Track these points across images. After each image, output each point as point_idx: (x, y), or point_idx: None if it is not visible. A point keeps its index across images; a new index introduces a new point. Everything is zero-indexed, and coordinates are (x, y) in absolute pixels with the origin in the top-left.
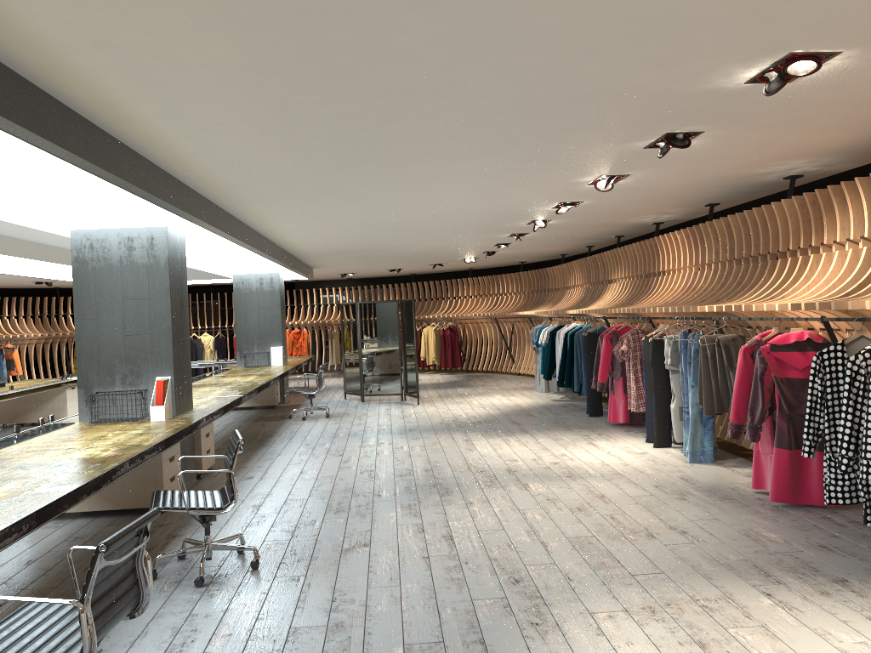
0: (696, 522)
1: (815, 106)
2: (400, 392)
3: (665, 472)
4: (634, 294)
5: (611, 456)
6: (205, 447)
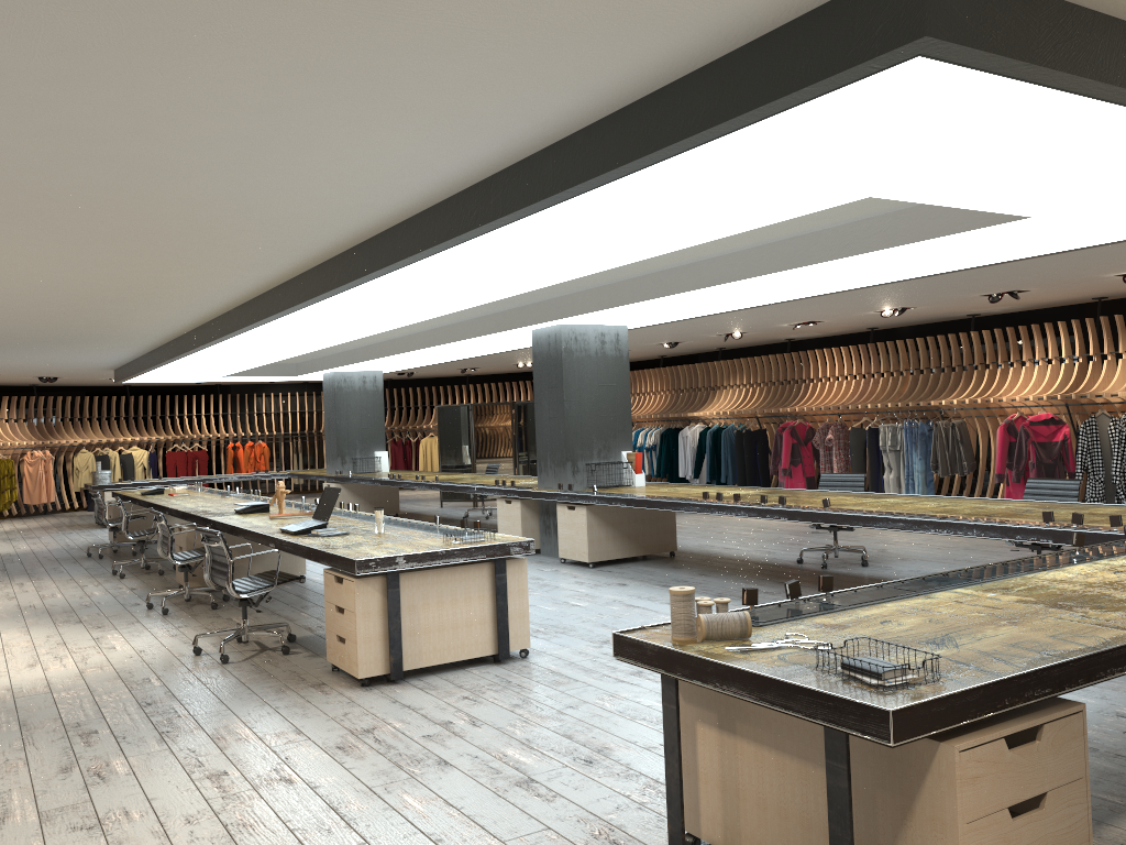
0: None
1: (1101, 285)
2: None
3: None
4: (770, 398)
5: None
6: None
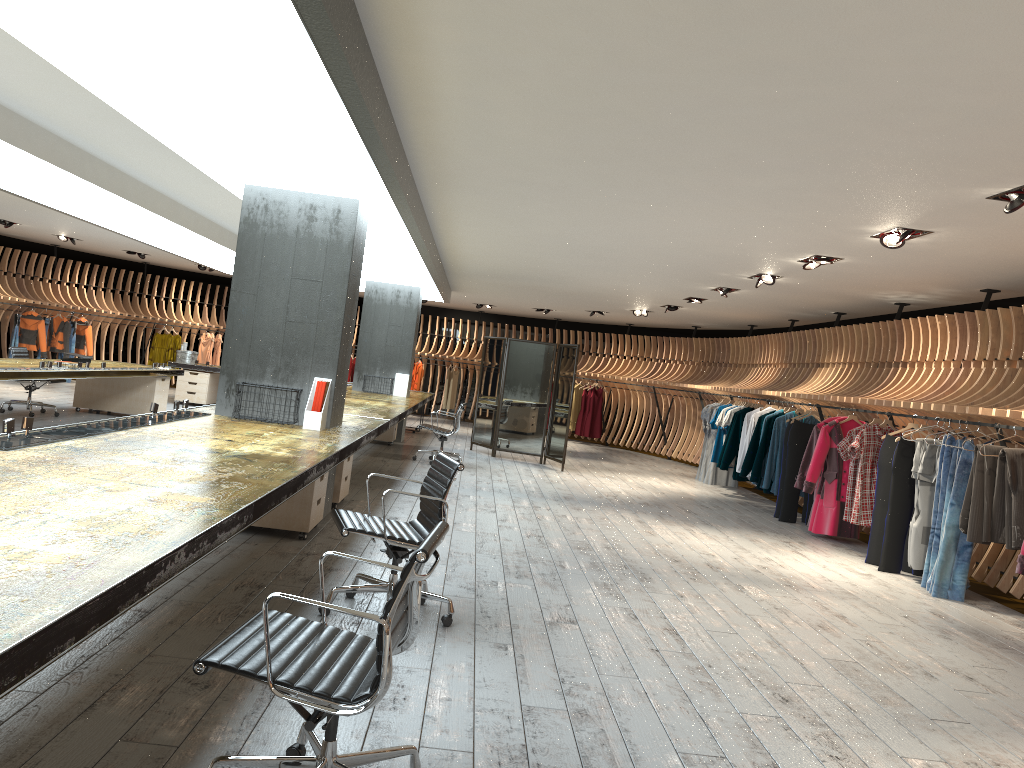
0: (979, 669)
1: None
2: (539, 453)
3: (908, 602)
4: (857, 384)
5: (830, 571)
6: (344, 473)
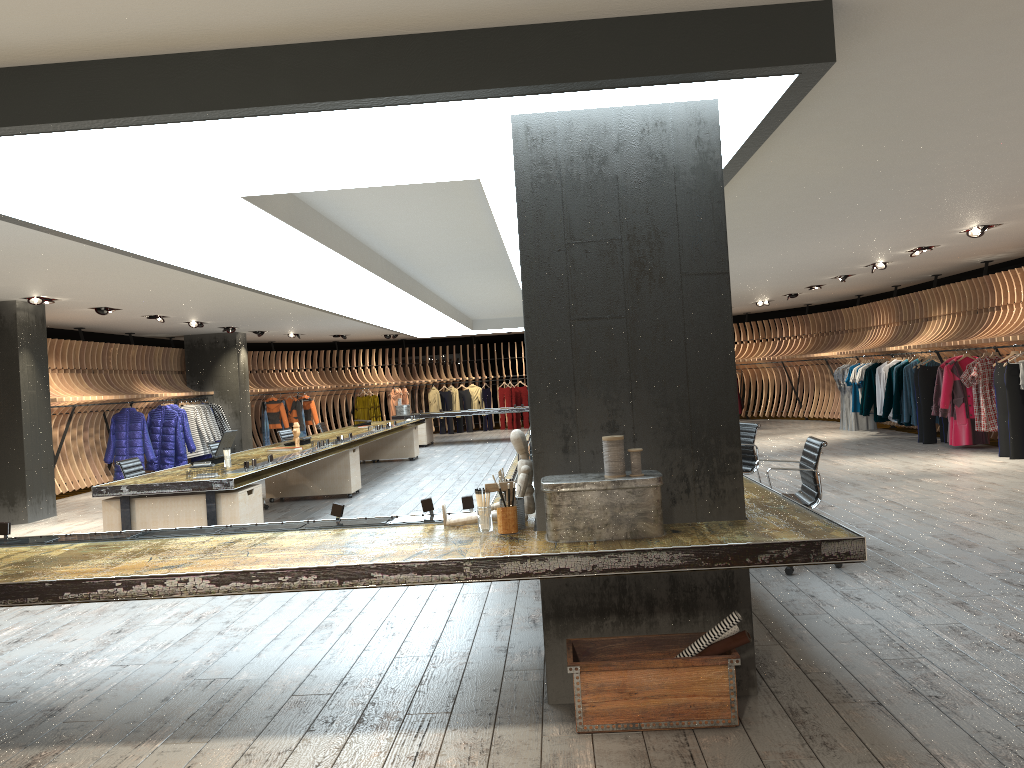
0: None
1: None
2: None
3: None
4: (963, 329)
5: (975, 464)
6: None
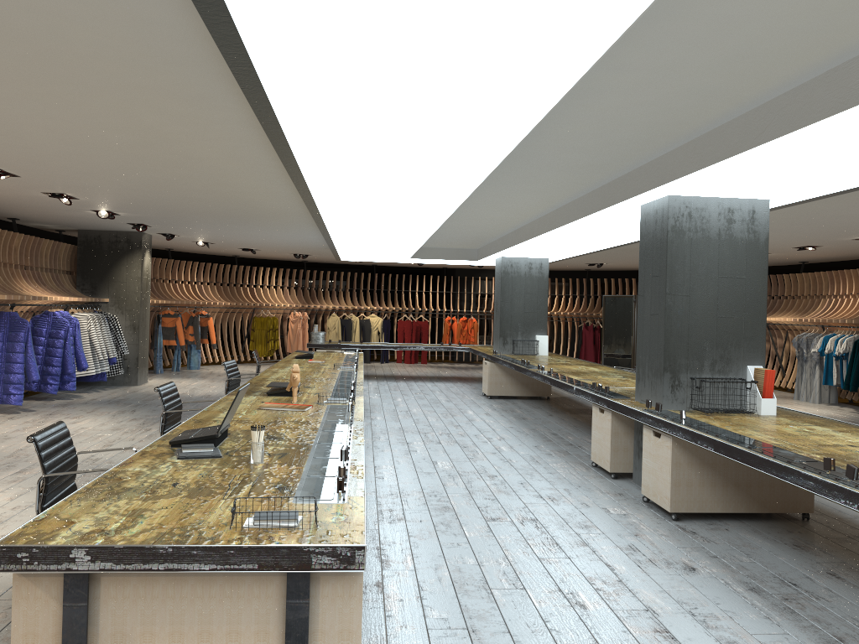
0: None
1: None
2: None
3: None
4: None
5: None
6: None
